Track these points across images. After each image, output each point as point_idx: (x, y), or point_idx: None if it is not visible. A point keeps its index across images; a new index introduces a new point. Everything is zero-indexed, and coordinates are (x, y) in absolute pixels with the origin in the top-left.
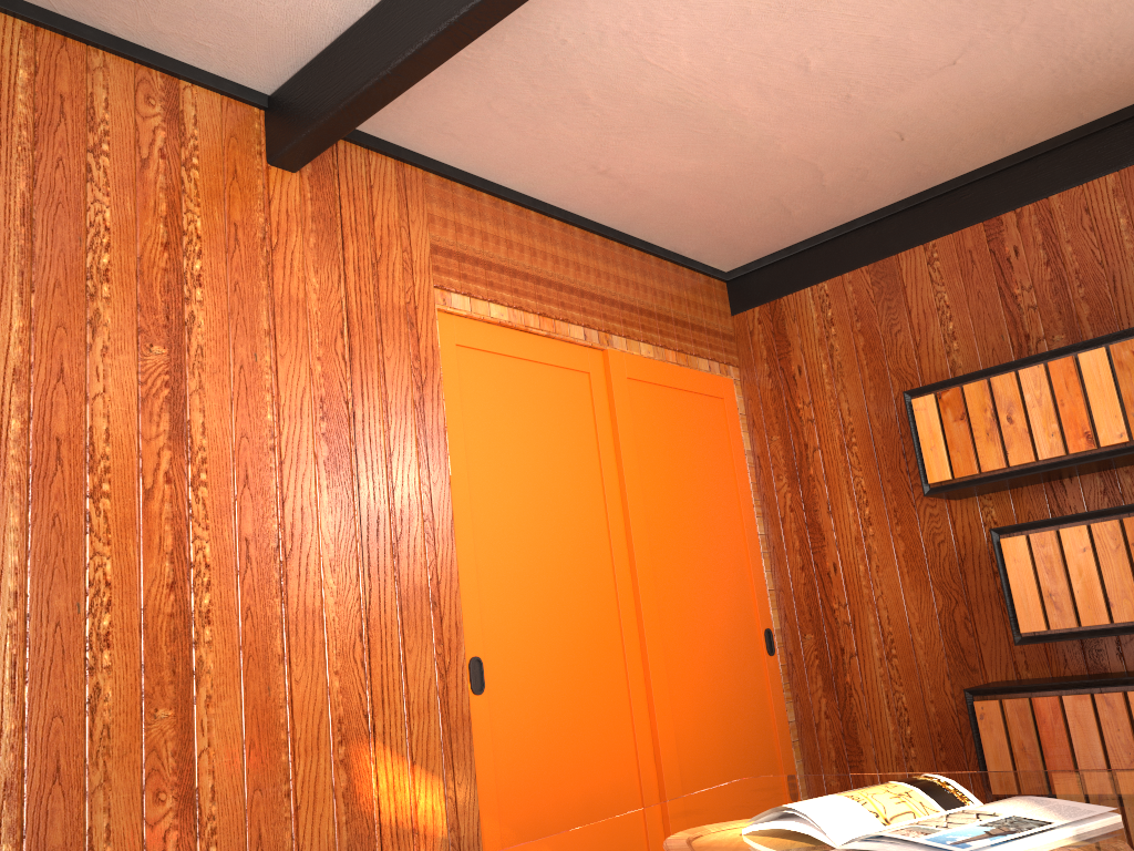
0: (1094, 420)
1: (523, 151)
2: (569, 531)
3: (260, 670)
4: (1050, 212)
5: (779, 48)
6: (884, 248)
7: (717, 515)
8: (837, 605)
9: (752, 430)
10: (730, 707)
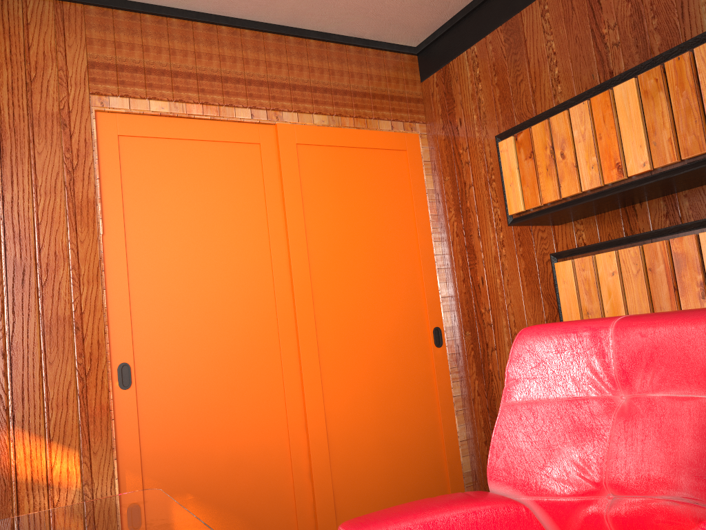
0: (624, 151)
1: None
2: (230, 266)
3: None
4: None
5: None
6: (512, 8)
7: (390, 243)
8: (484, 310)
9: (434, 173)
10: (389, 388)
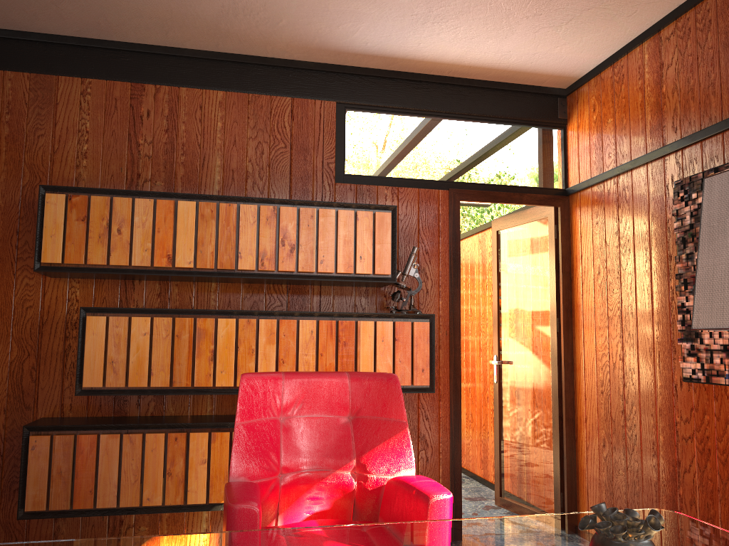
0: (176, 248)
1: None
2: None
3: None
4: (178, 97)
5: None
6: (49, 67)
7: None
8: None
9: None
10: None
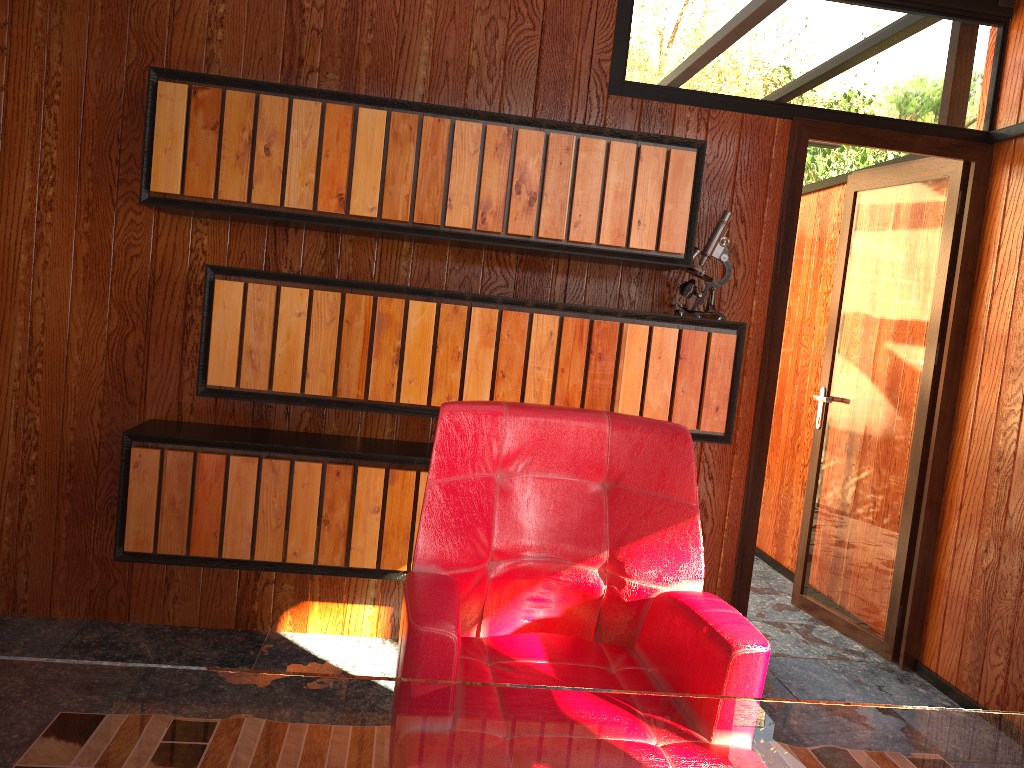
0: (353, 185)
1: None
2: None
3: None
4: None
5: None
6: None
7: None
8: None
9: None
10: None
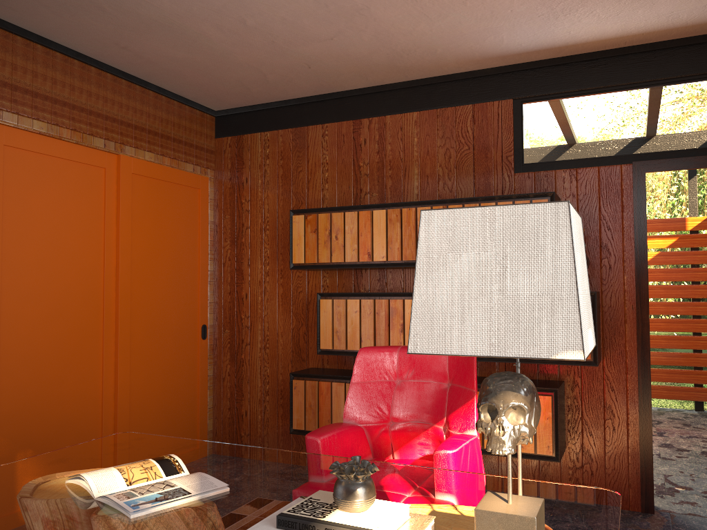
0: (373, 247)
1: (65, 26)
2: (75, 266)
3: None
4: (385, 124)
5: (226, 10)
6: (302, 121)
7: (182, 259)
8: (244, 316)
9: (216, 209)
10: (171, 368)
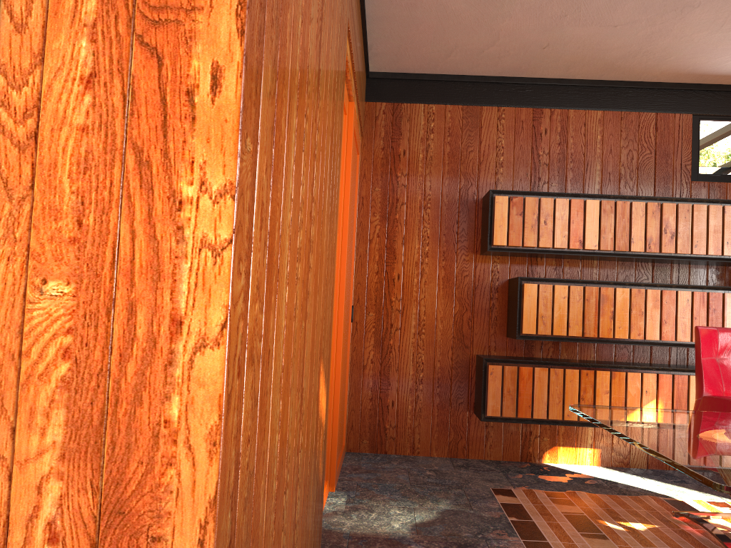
0: (585, 235)
1: None
2: None
3: (315, 297)
4: (567, 117)
5: None
6: (475, 100)
7: (352, 230)
8: (395, 299)
9: (362, 180)
10: (345, 351)
